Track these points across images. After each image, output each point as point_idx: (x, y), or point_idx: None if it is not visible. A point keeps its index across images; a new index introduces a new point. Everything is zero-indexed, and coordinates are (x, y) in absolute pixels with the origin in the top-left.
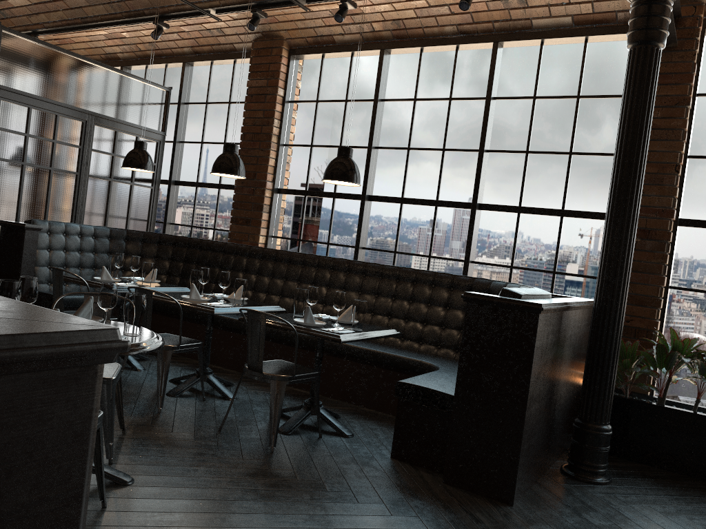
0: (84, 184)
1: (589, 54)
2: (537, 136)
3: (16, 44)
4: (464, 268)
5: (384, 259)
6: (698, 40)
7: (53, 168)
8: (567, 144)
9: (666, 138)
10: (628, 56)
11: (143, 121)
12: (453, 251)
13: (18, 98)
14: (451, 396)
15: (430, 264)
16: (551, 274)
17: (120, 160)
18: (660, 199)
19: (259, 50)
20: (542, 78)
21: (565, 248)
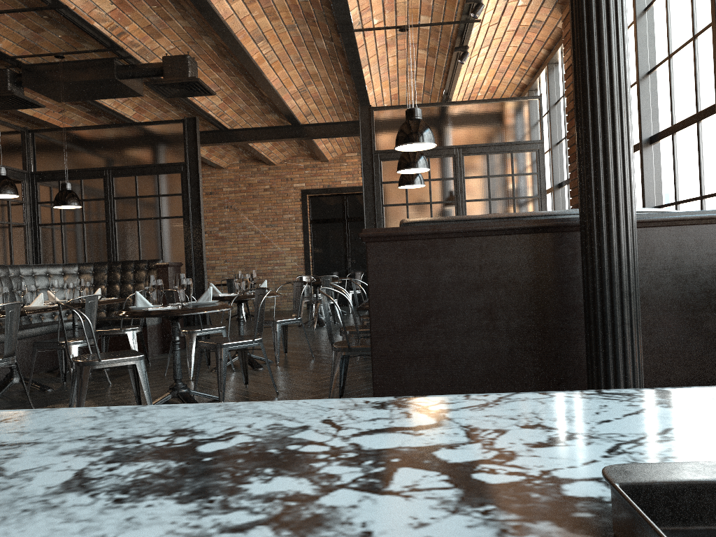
0: (462, 209)
1: None
2: None
3: (386, 116)
4: None
5: None
6: None
7: (431, 202)
8: None
9: None
10: None
11: (515, 136)
12: None
13: (393, 155)
14: None
15: (704, 209)
16: None
17: (496, 179)
18: None
19: (564, 21)
20: None
21: None
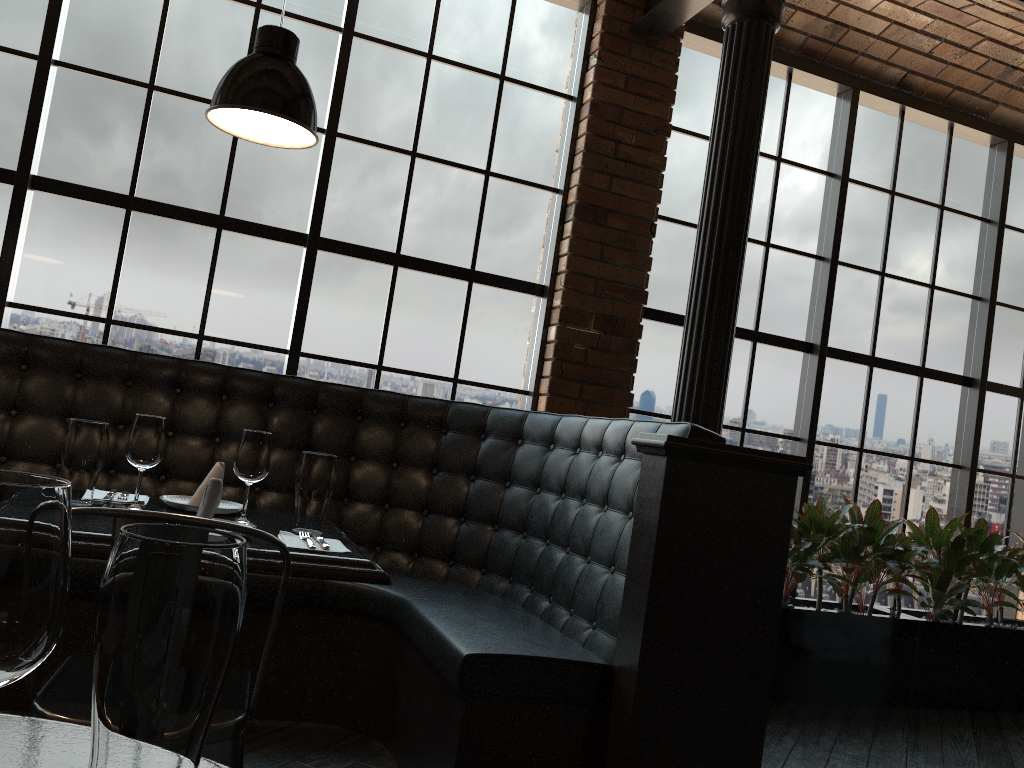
0: None
1: (520, 10)
2: (432, 129)
3: None
4: (289, 367)
5: (75, 336)
6: (681, 44)
7: None
8: (482, 157)
9: (641, 180)
10: (733, 32)
11: None
12: (257, 328)
13: None
14: (595, 666)
15: (201, 355)
16: (450, 384)
17: None
18: (632, 273)
19: None
20: (443, 25)
21: (473, 338)
